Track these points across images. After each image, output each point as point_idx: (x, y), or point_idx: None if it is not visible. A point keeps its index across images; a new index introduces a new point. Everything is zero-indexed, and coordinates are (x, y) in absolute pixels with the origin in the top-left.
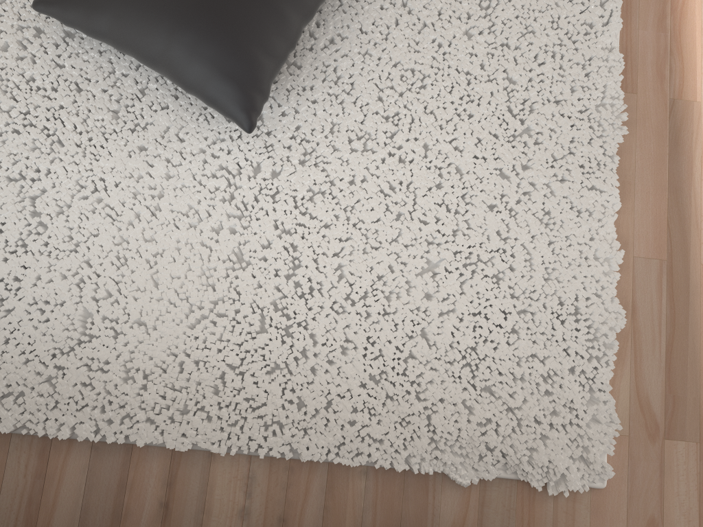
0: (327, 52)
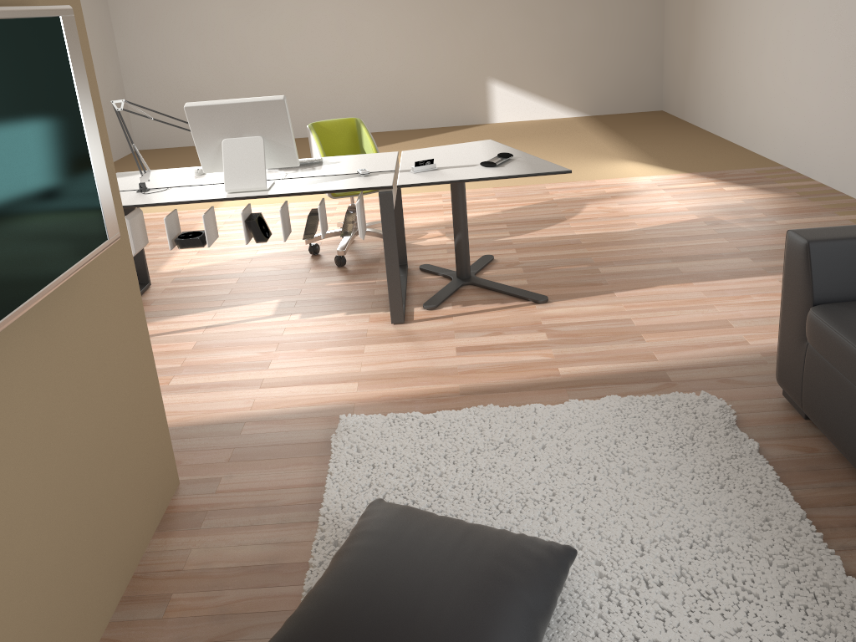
0: None
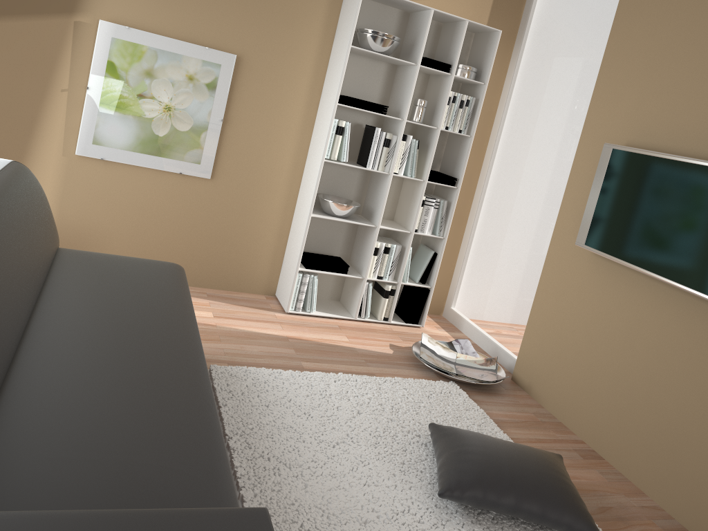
0: None
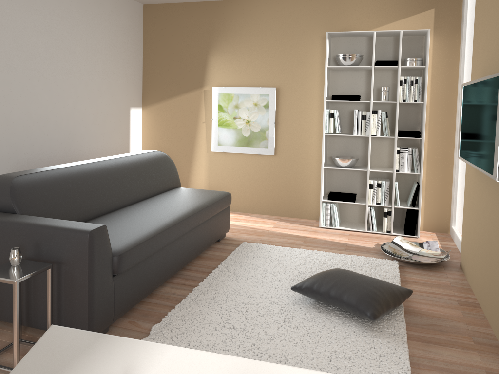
0: (325, 318)
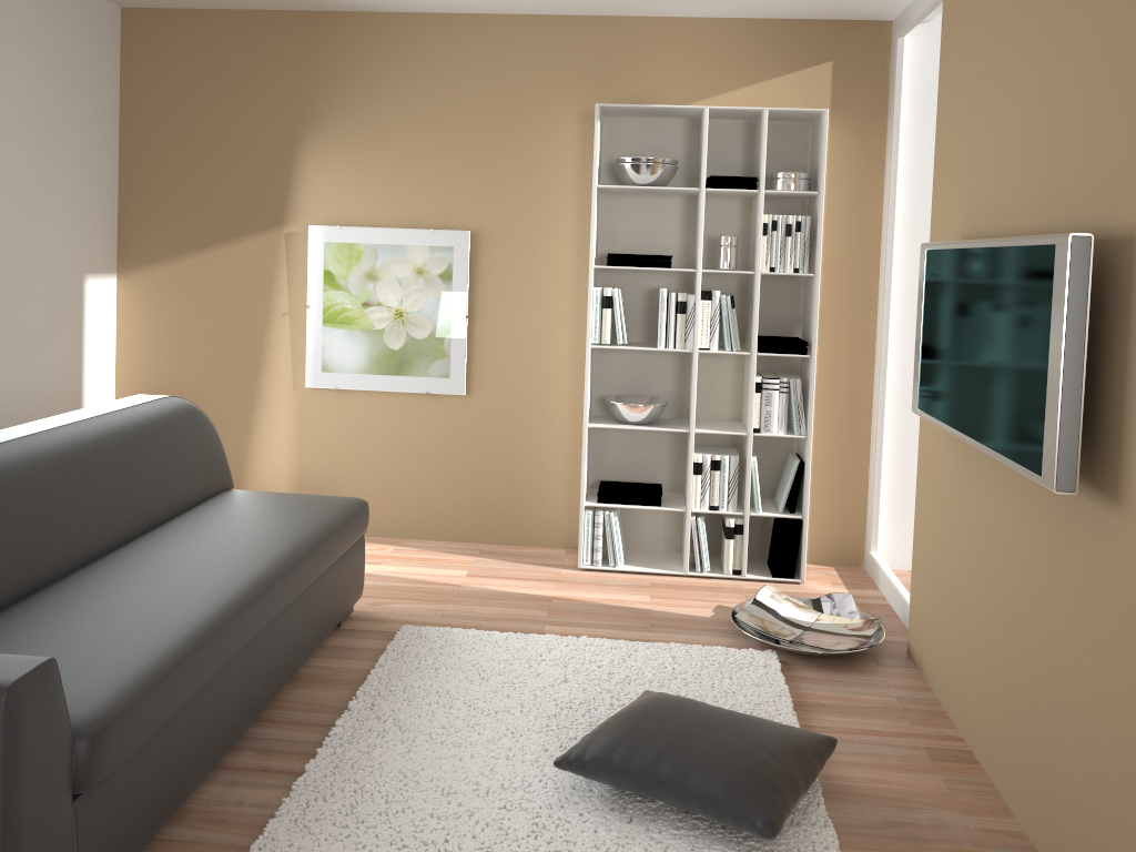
0: (646, 838)
